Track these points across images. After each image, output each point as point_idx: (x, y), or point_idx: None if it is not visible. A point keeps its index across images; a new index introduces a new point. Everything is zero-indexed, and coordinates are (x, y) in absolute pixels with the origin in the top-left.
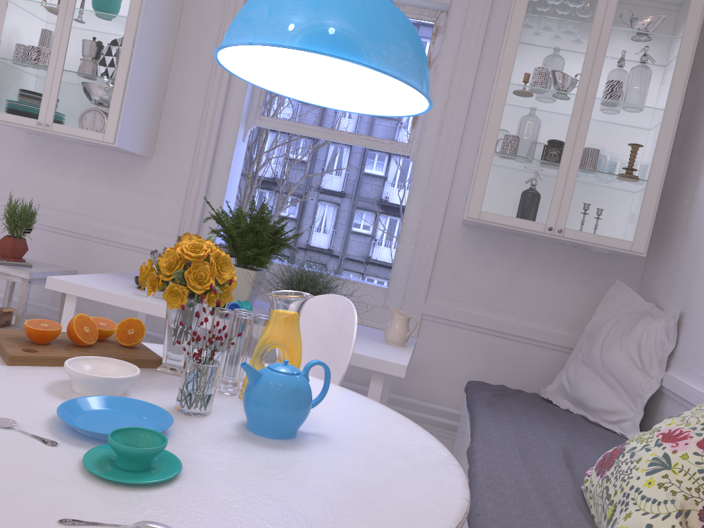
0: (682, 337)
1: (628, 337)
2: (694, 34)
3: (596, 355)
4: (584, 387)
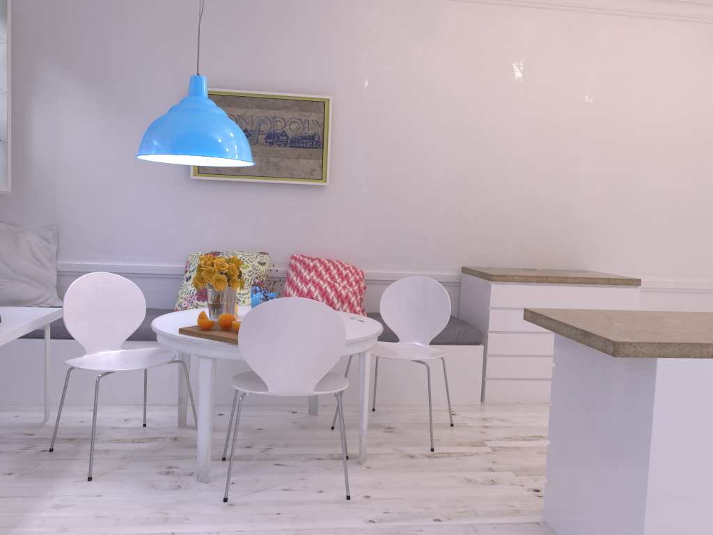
0: (62, 240)
1: (21, 249)
2: (11, 39)
3: (4, 267)
4: (14, 290)
